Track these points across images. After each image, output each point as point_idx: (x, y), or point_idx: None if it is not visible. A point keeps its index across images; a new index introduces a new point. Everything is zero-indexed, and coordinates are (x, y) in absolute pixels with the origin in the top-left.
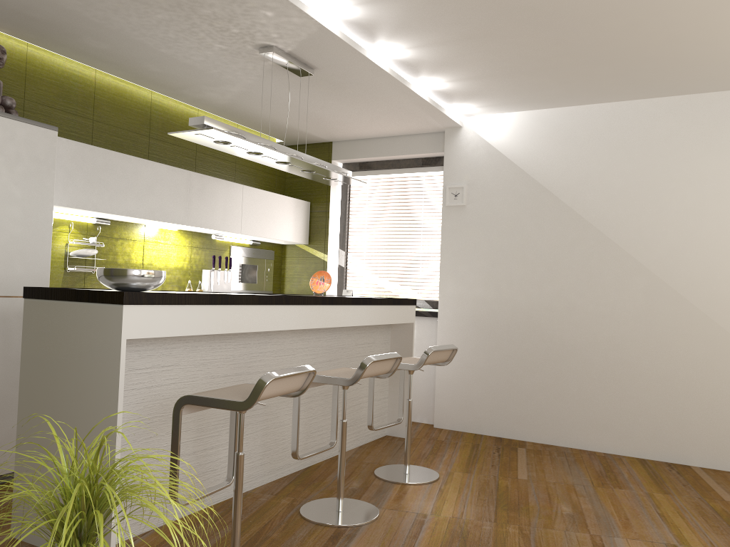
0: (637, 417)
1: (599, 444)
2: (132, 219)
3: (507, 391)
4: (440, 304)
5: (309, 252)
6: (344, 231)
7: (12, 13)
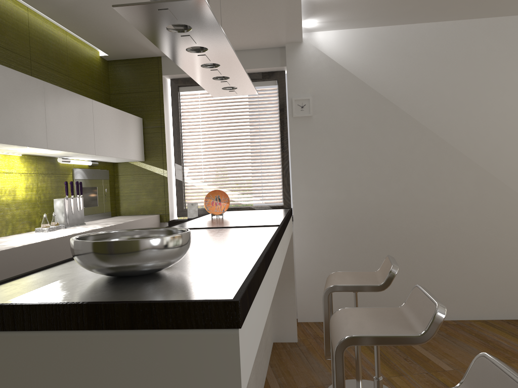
0: (476, 287)
1: (447, 314)
2: None
3: None
4: (294, 209)
5: (145, 169)
6: (179, 145)
7: None
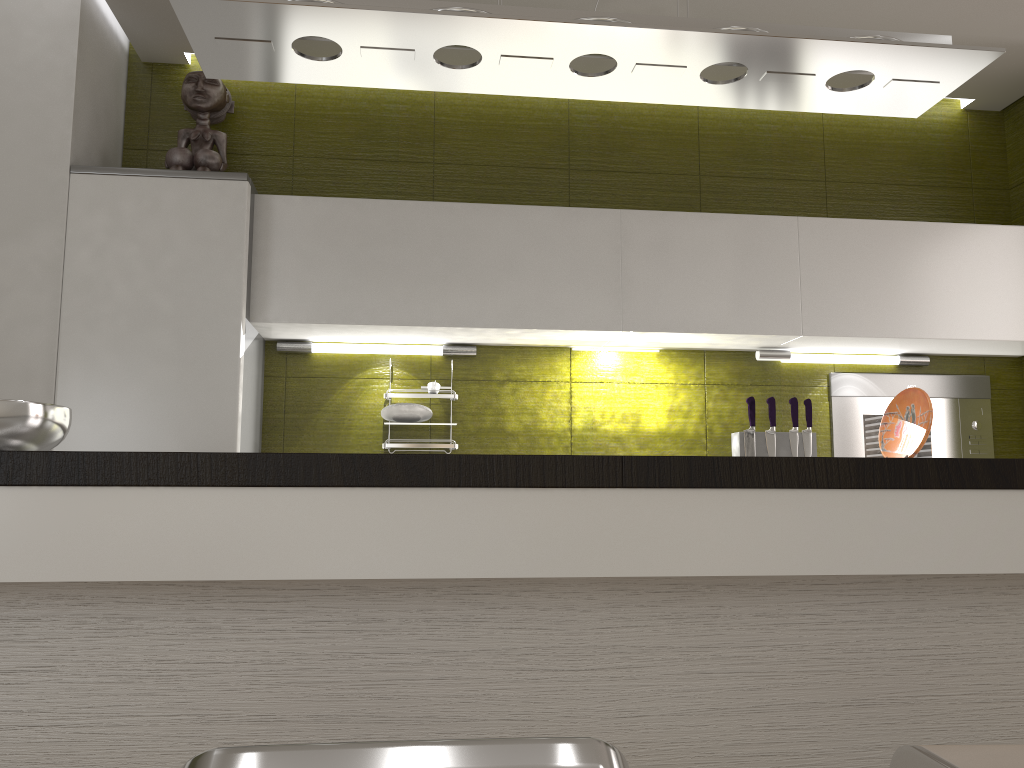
0: None
1: None
2: (486, 333)
3: None
4: None
5: None
6: None
7: (168, 4)
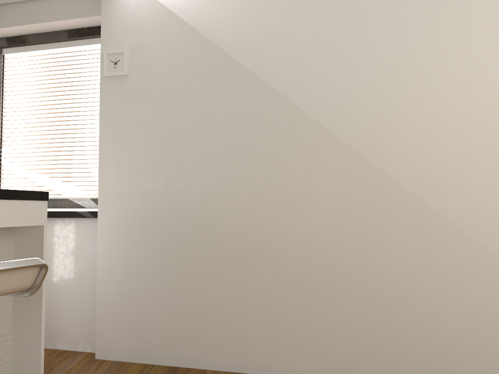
0: (340, 330)
1: (296, 368)
2: None
3: (183, 306)
4: (100, 201)
5: None
6: None
7: None
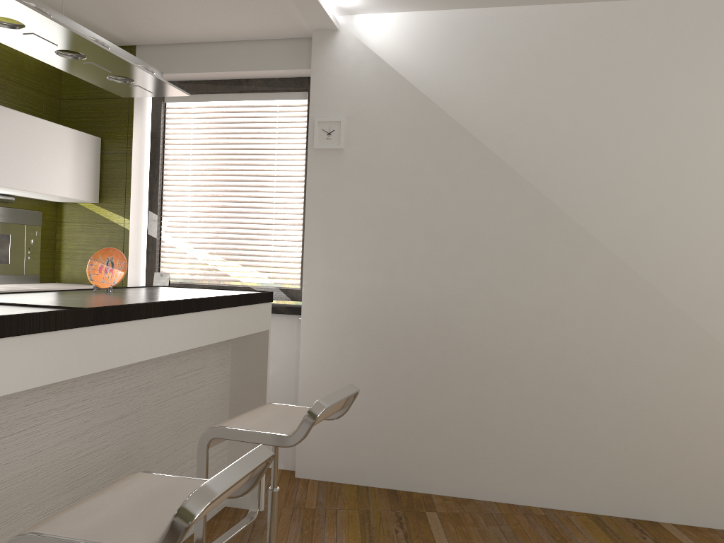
0: (588, 457)
1: (535, 496)
2: None
3: (404, 423)
4: (305, 296)
5: (100, 215)
6: (157, 184)
7: None
